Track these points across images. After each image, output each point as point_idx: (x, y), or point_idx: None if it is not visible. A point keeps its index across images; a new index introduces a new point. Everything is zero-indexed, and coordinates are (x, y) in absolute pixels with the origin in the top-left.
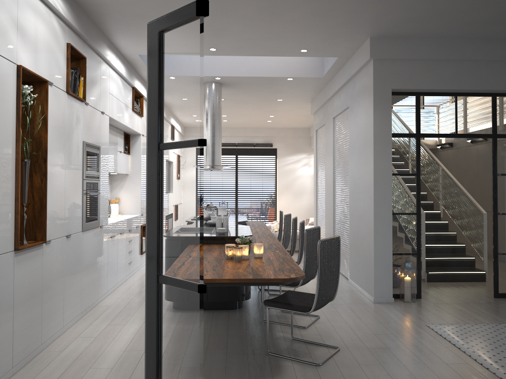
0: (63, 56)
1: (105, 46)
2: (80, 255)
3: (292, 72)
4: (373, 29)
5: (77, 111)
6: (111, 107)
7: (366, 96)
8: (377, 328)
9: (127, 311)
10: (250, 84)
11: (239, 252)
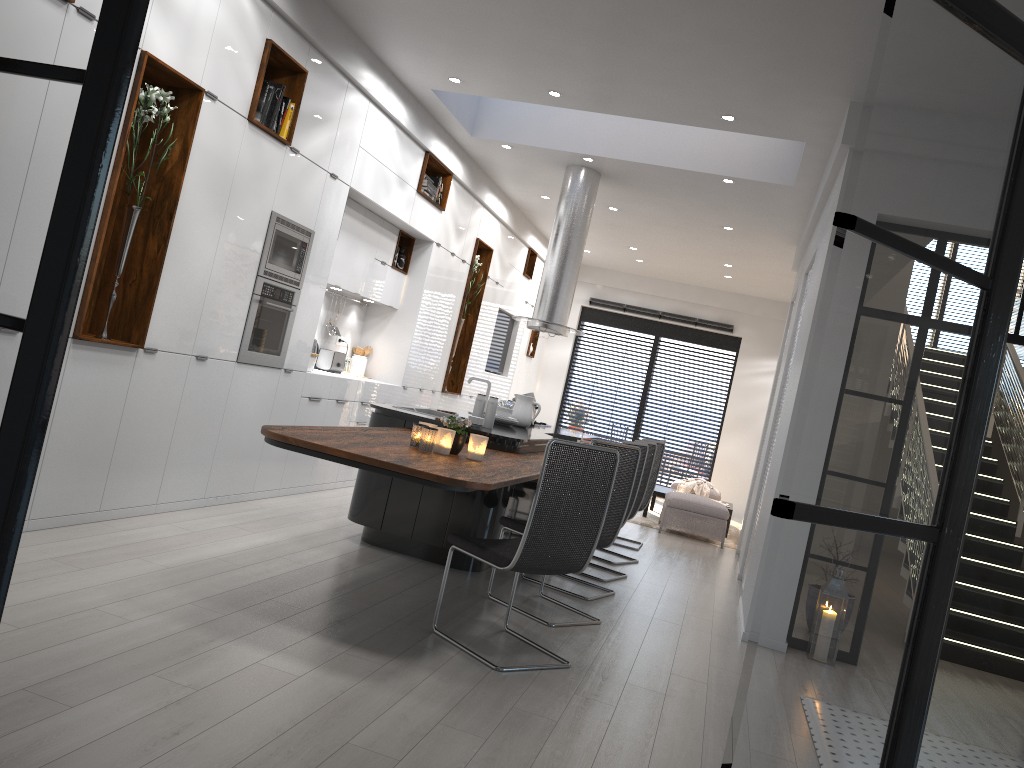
0: (252, 58)
1: (361, 62)
2: (224, 401)
3: (733, 168)
4: (850, 85)
5: (268, 158)
6: (360, 173)
7: (830, 223)
8: (688, 669)
9: (283, 520)
10: (654, 181)
11: (428, 435)
